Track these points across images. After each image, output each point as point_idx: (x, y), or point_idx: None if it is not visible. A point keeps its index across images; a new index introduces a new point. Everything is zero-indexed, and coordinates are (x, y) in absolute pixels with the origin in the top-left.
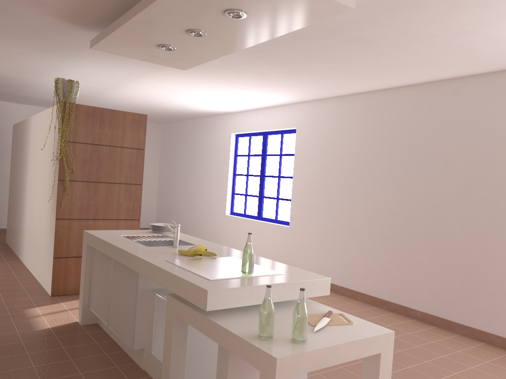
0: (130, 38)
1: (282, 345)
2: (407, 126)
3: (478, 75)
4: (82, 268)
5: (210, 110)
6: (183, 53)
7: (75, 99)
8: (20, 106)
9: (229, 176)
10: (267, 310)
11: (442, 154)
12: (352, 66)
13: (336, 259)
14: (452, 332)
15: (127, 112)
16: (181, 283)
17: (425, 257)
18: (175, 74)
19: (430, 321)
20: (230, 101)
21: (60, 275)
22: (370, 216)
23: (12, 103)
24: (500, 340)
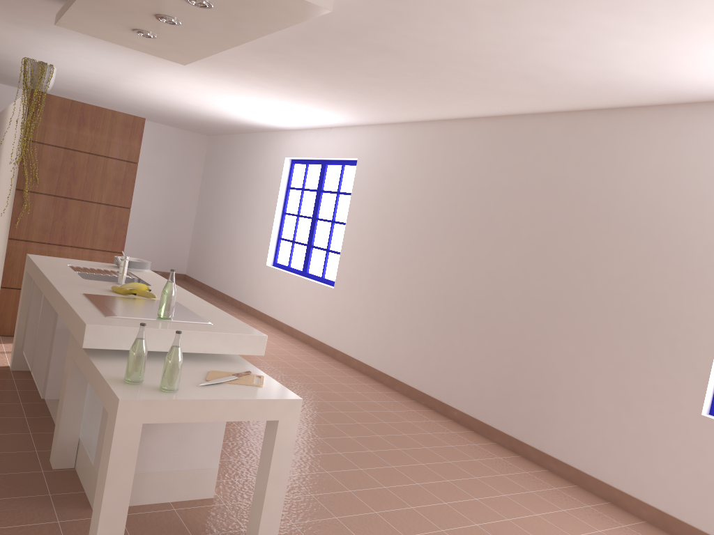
0: (95, 17)
1: (143, 391)
2: (478, 170)
3: (561, 113)
4: (20, 301)
5: (259, 123)
6: (169, 43)
7: (48, 88)
8: (14, 91)
9: (275, 215)
10: (135, 350)
11: (509, 211)
12: (399, 84)
13: (379, 335)
14: (488, 439)
15: (117, 112)
16: (73, 317)
17: (473, 342)
18: (188, 69)
19: (468, 423)
20: (278, 114)
21: (8, 310)
22: (423, 283)
23: (4, 85)
24: (537, 454)
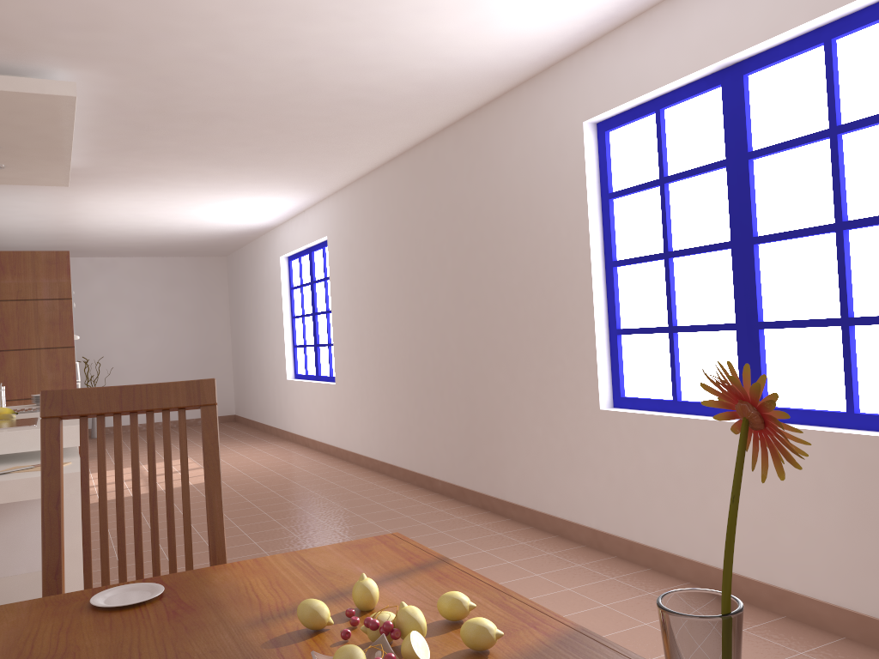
0: None
1: None
2: (407, 212)
3: (449, 128)
4: None
5: (241, 227)
6: (23, 169)
7: None
8: None
9: (284, 322)
10: None
11: (435, 247)
12: (277, 145)
13: (374, 422)
14: (464, 503)
15: (37, 252)
16: None
17: (437, 400)
18: (102, 189)
19: (449, 492)
20: (240, 212)
21: None
22: (393, 351)
23: None
24: (500, 505)
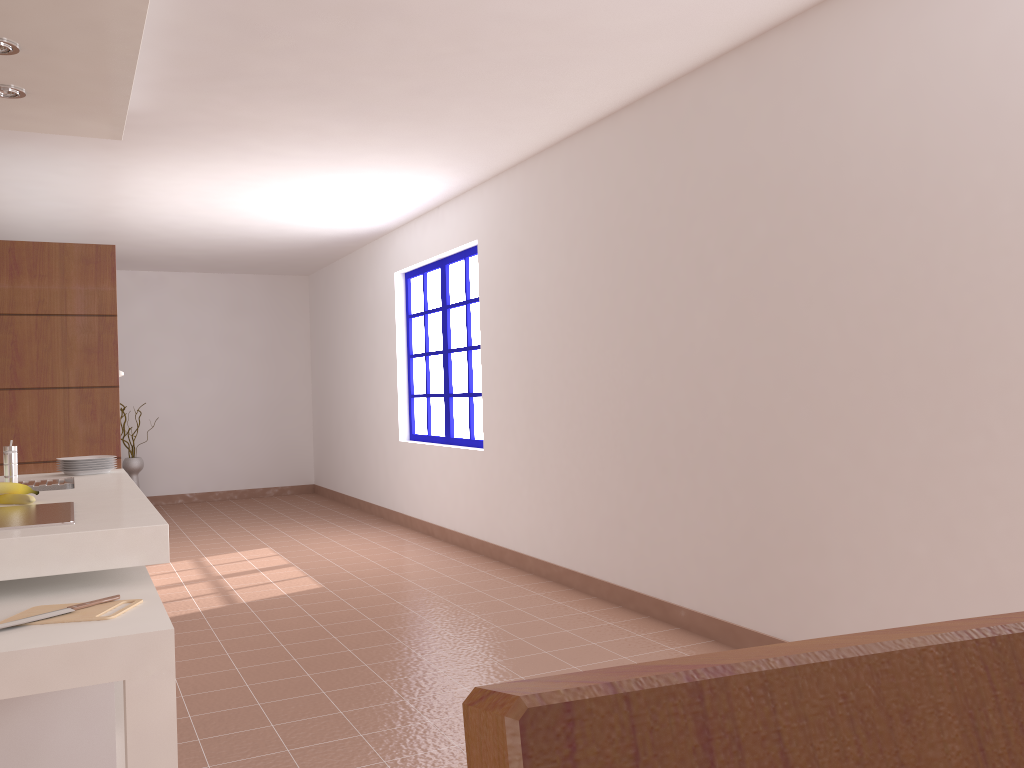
0: None
1: None
2: (633, 195)
3: (730, 53)
4: None
5: (343, 230)
6: (54, 100)
7: None
8: None
9: (398, 362)
10: None
11: (690, 245)
12: (450, 79)
13: (553, 509)
14: None
15: (69, 245)
16: None
17: (683, 483)
18: (165, 156)
19: (702, 628)
20: (350, 204)
21: None
22: (595, 406)
23: None
24: None
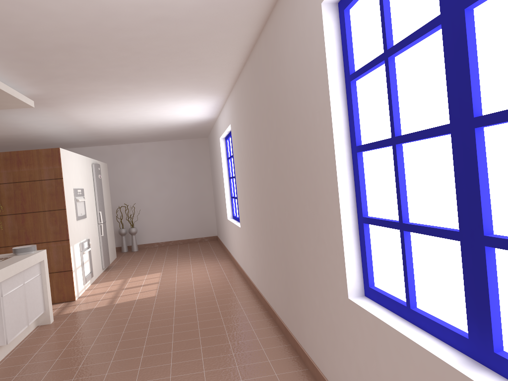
0: None
1: None
2: (252, 105)
3: (262, 32)
4: None
5: (194, 120)
6: None
7: None
8: (82, 149)
9: (224, 181)
10: None
11: (264, 132)
12: (146, 63)
13: (253, 259)
14: (287, 342)
15: (40, 150)
16: None
17: (273, 253)
18: (75, 106)
19: (281, 328)
20: (181, 111)
21: None
22: (255, 210)
23: (76, 148)
24: (303, 354)
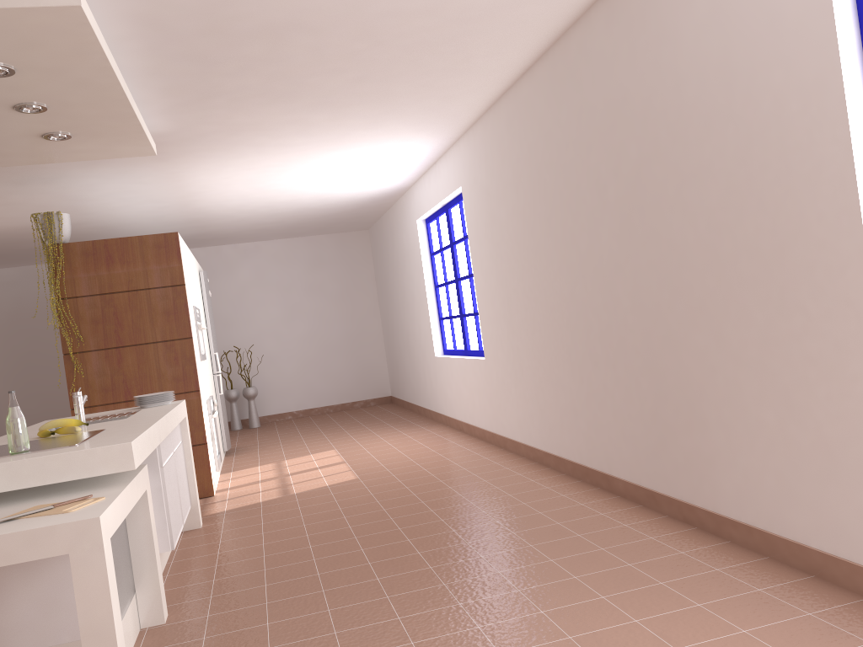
0: None
1: None
2: (550, 135)
3: (597, 3)
4: None
5: (372, 191)
6: (93, 136)
7: (64, 237)
8: None
9: (427, 292)
10: None
11: (590, 171)
12: (377, 67)
13: (532, 403)
14: (657, 513)
15: (145, 236)
16: None
17: (608, 374)
18: (204, 159)
19: (634, 496)
20: (364, 172)
21: None
22: (547, 315)
23: None
24: (712, 520)
